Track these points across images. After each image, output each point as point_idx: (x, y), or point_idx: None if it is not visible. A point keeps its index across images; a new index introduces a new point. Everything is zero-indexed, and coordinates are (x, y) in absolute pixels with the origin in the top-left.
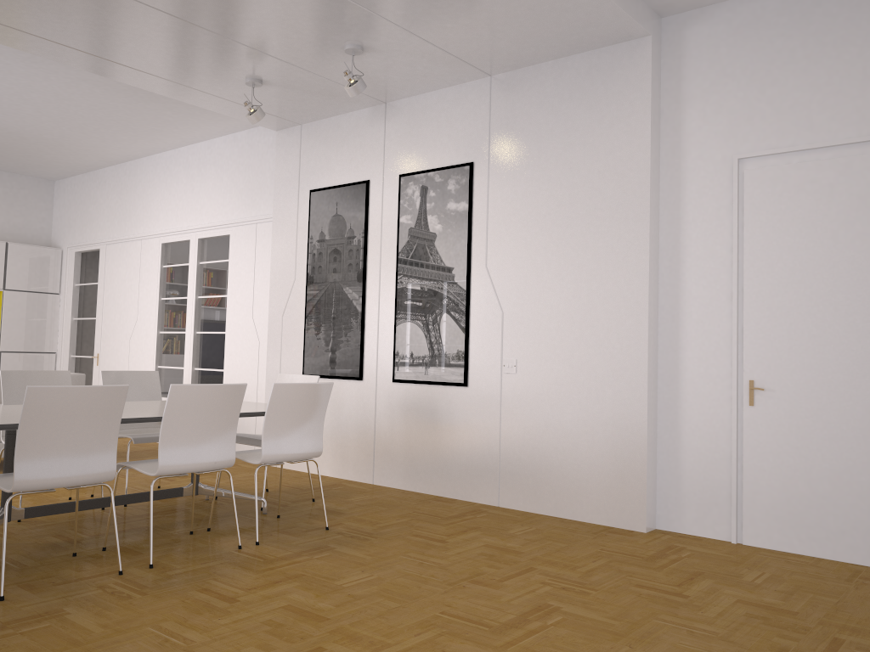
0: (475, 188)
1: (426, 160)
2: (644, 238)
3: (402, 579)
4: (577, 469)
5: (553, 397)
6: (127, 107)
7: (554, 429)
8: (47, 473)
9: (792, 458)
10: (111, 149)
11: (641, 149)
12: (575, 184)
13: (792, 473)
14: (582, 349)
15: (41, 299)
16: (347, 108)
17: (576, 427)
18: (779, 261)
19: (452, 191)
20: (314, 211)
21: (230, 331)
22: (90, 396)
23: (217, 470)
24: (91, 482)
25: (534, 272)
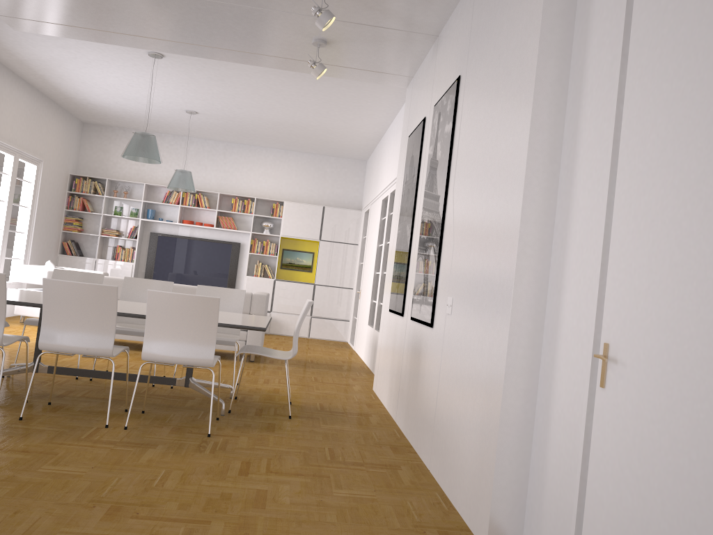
0: (458, 104)
1: (445, 84)
2: (527, 127)
3: (86, 483)
4: (463, 443)
5: (462, 346)
6: (316, 89)
7: (459, 386)
8: None
9: (630, 496)
10: (359, 129)
11: (538, 3)
12: (499, 74)
13: (628, 524)
14: (481, 286)
15: (345, 248)
16: (418, 50)
17: (468, 387)
18: (652, 129)
19: (448, 112)
20: (406, 155)
21: None
22: None
23: (100, 357)
24: None
25: (470, 191)
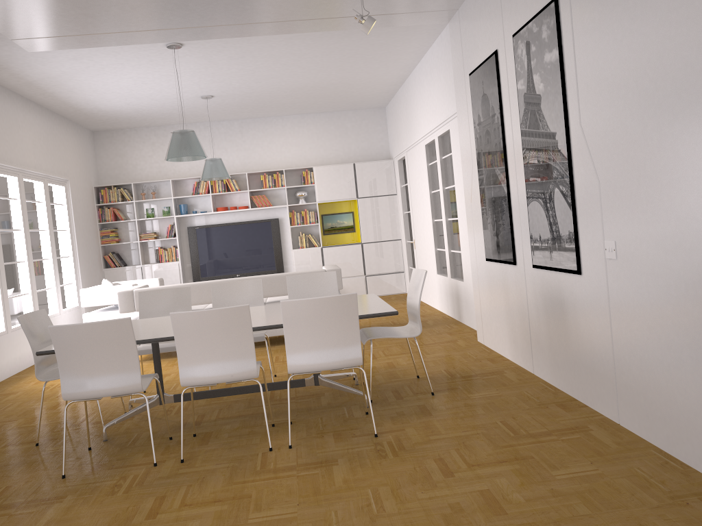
0: (562, 27)
1: (526, 9)
2: None
3: (308, 525)
4: (684, 396)
5: (652, 293)
6: (343, 45)
7: (657, 336)
8: (81, 388)
9: None
10: (382, 76)
11: None
12: None
13: None
14: (673, 225)
15: (383, 200)
16: None
17: (678, 336)
18: None
19: (545, 39)
20: (472, 95)
21: (459, 217)
22: (95, 329)
23: (245, 380)
24: (121, 394)
25: (619, 122)
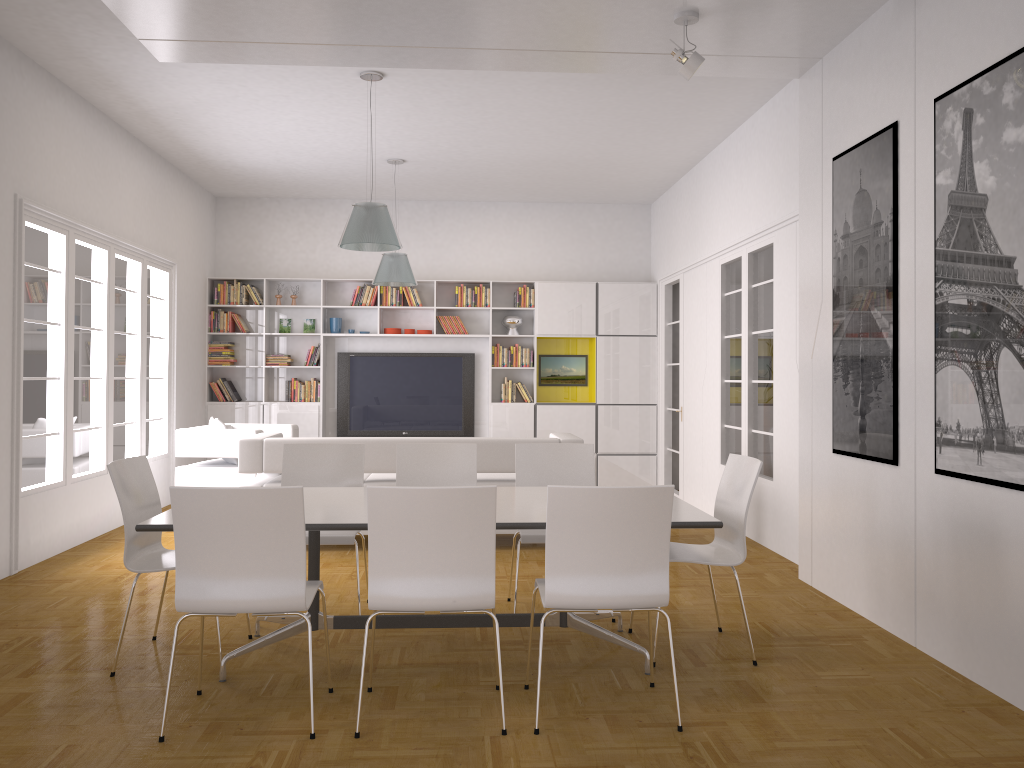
0: None
1: (970, 58)
2: None
3: None
4: None
5: None
6: (621, 100)
7: None
8: (208, 594)
9: None
10: (663, 156)
11: None
12: None
13: None
14: None
15: (636, 343)
16: (860, 9)
17: None
18: None
19: (1009, 106)
20: (837, 191)
21: (777, 380)
22: (244, 500)
23: (472, 611)
24: (270, 611)
25: None
